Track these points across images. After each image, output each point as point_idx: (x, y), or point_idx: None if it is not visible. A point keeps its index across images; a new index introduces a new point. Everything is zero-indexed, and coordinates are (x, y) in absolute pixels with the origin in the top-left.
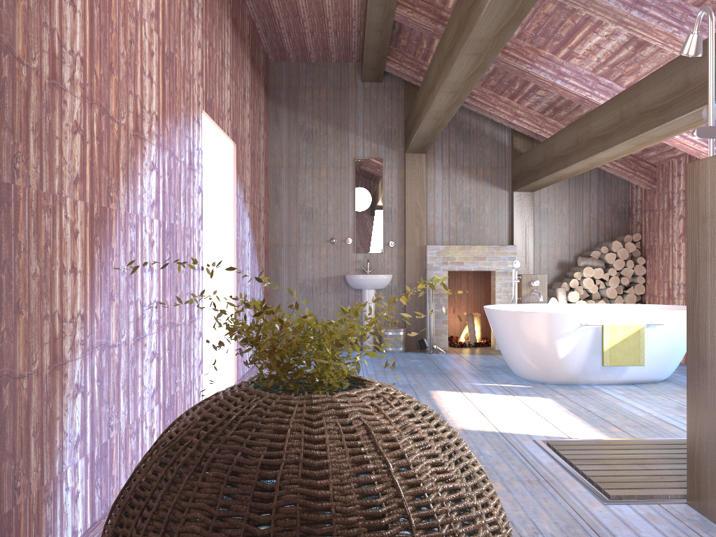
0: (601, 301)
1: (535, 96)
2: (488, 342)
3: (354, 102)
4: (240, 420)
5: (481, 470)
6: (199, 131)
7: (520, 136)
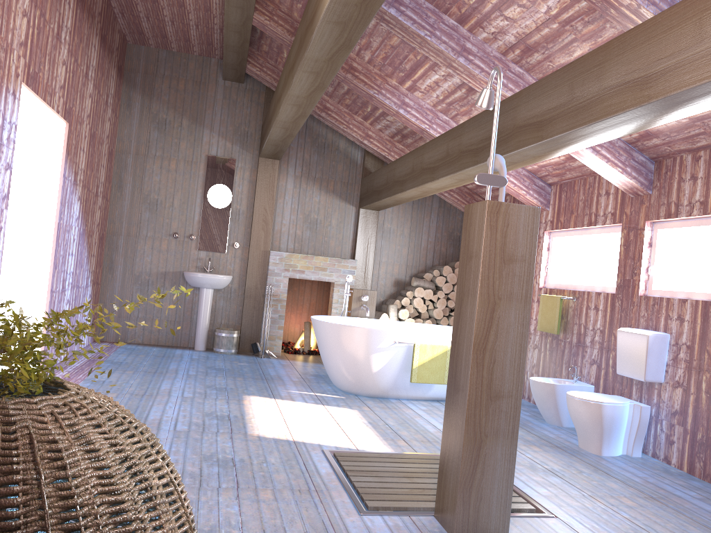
0: (428, 320)
1: (386, 121)
2: None
3: (213, 99)
4: None
5: (172, 482)
6: (15, 104)
7: (372, 156)
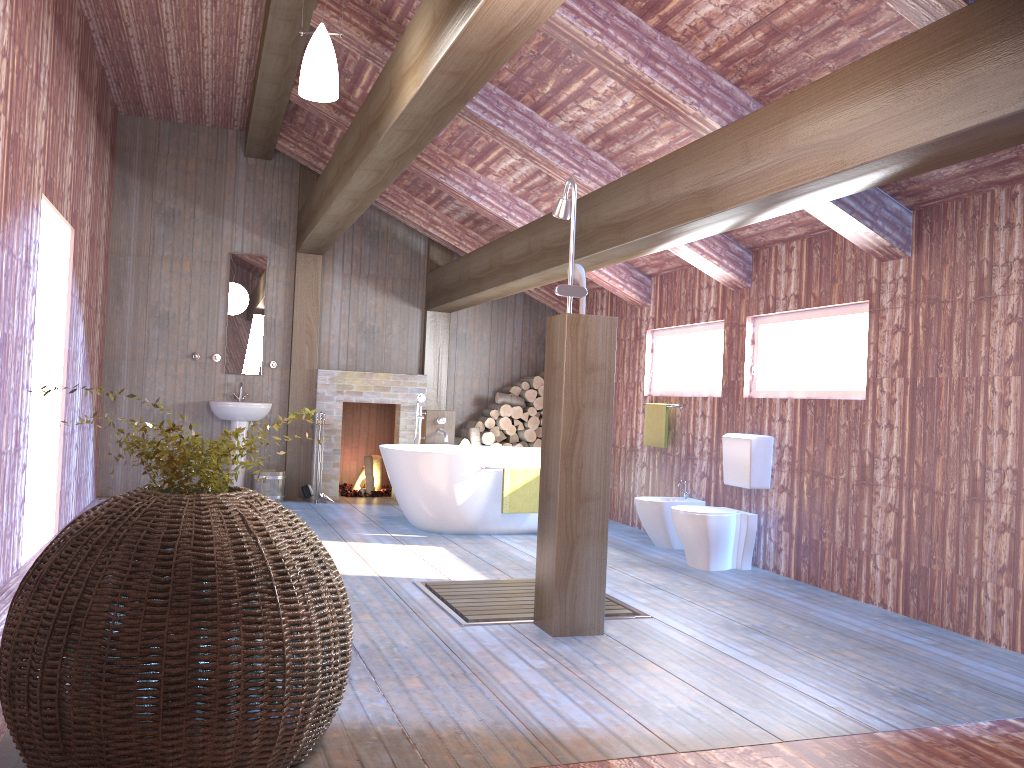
0: (519, 444)
1: (454, 205)
2: (389, 491)
3: (234, 181)
4: (144, 510)
5: (329, 556)
6: (38, 219)
7: (438, 246)
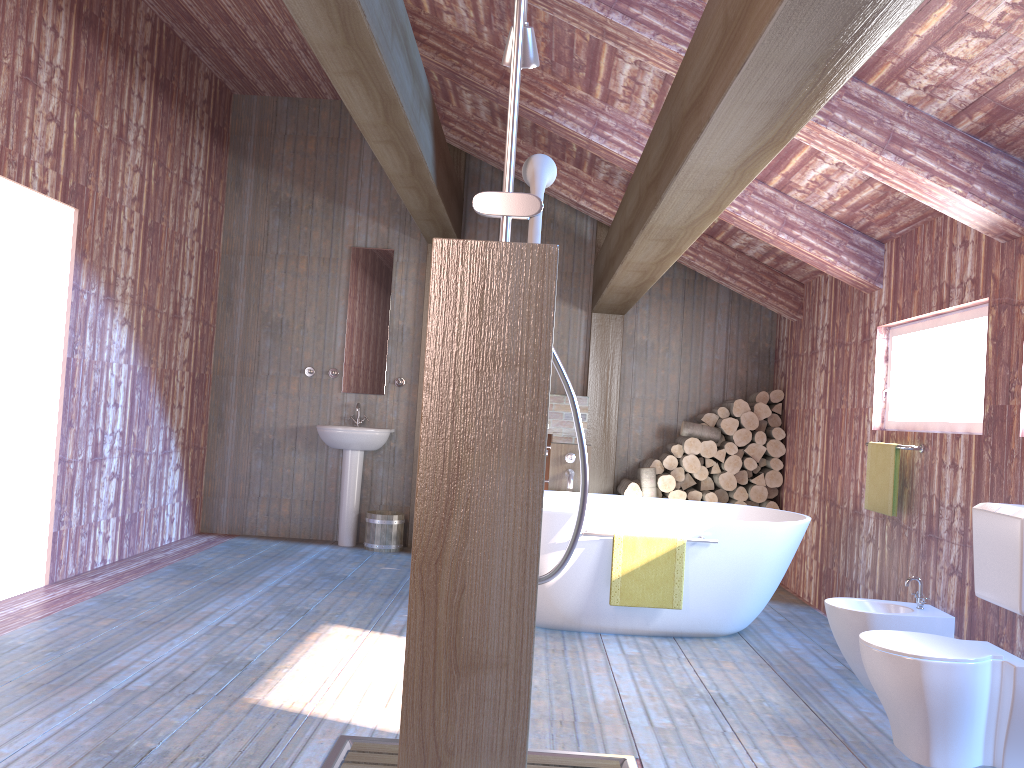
0: (711, 493)
1: (605, 164)
2: None
3: (358, 162)
4: None
5: None
6: None
7: (608, 228)
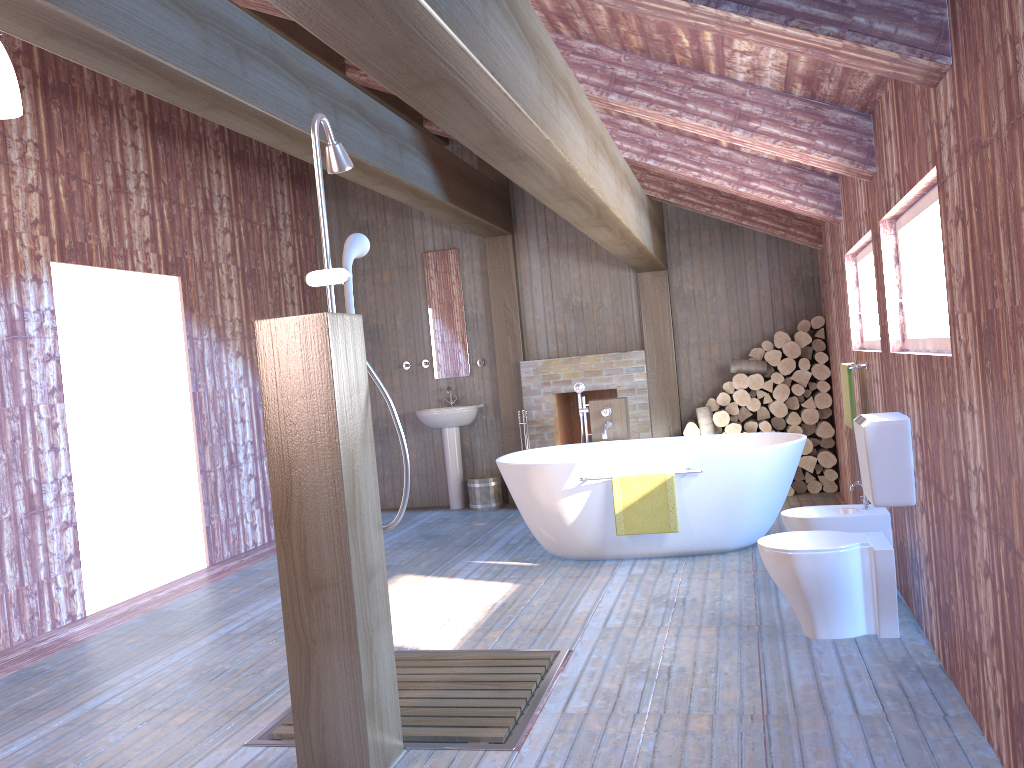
0: (764, 422)
1: None
2: None
3: None
4: None
5: None
6: (42, 289)
7: None
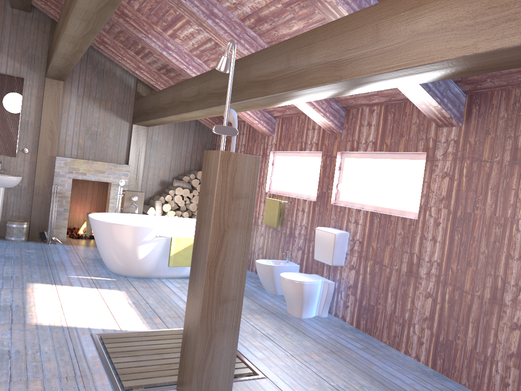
0: (186, 212)
1: (153, 57)
2: None
3: (2, 23)
4: None
5: None
6: None
7: (143, 83)
